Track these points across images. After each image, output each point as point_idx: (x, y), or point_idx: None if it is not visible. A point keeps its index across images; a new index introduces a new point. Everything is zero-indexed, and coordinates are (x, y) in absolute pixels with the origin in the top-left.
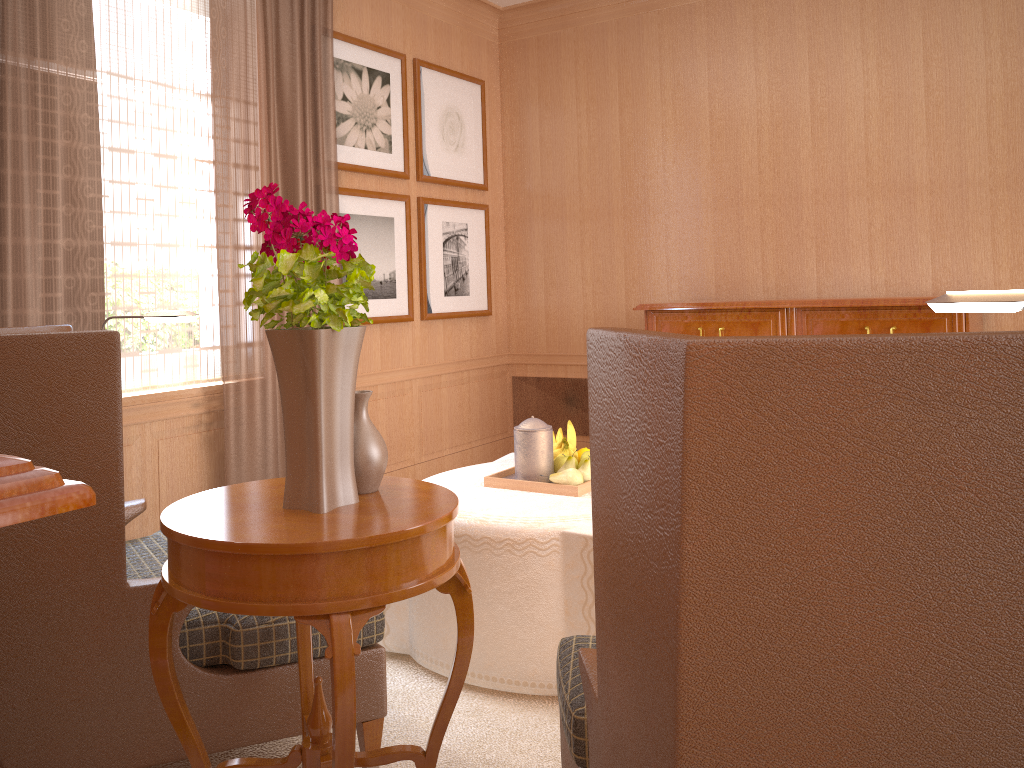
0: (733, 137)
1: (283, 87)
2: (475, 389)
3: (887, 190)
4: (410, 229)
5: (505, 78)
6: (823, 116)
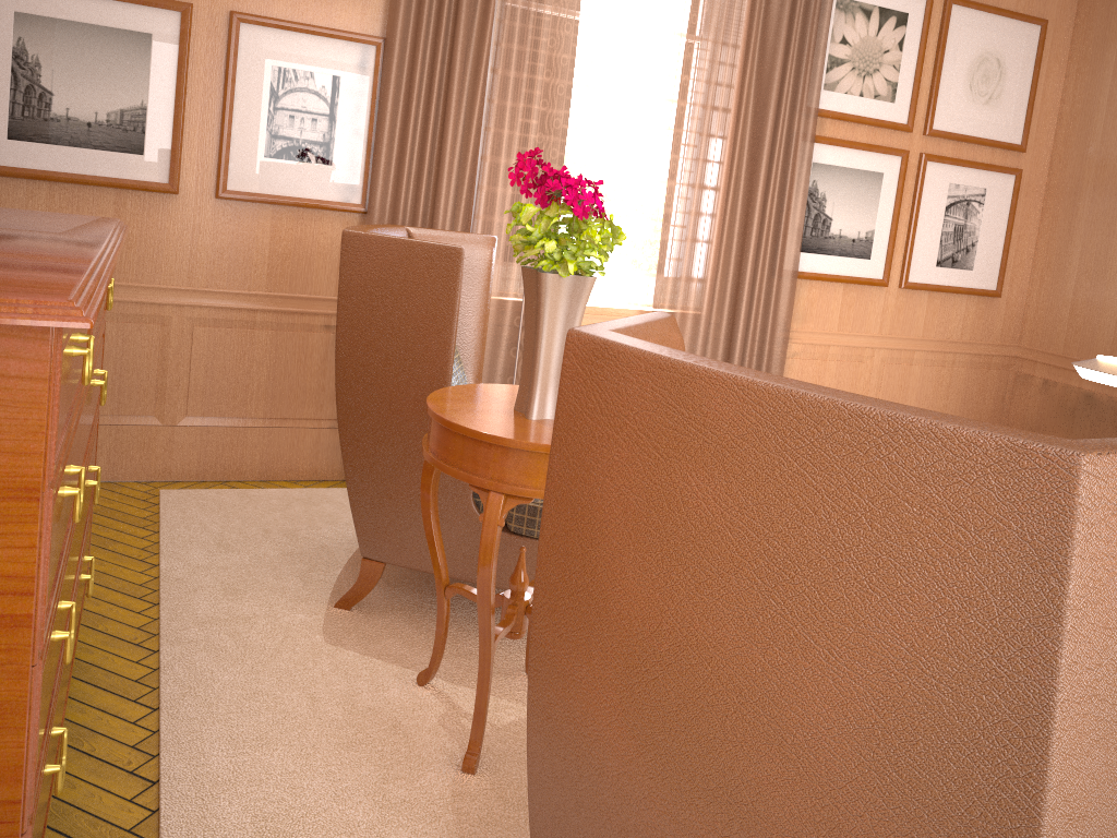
0: None
1: (767, 30)
2: (960, 375)
3: None
4: (902, 187)
5: (1081, 17)
6: None
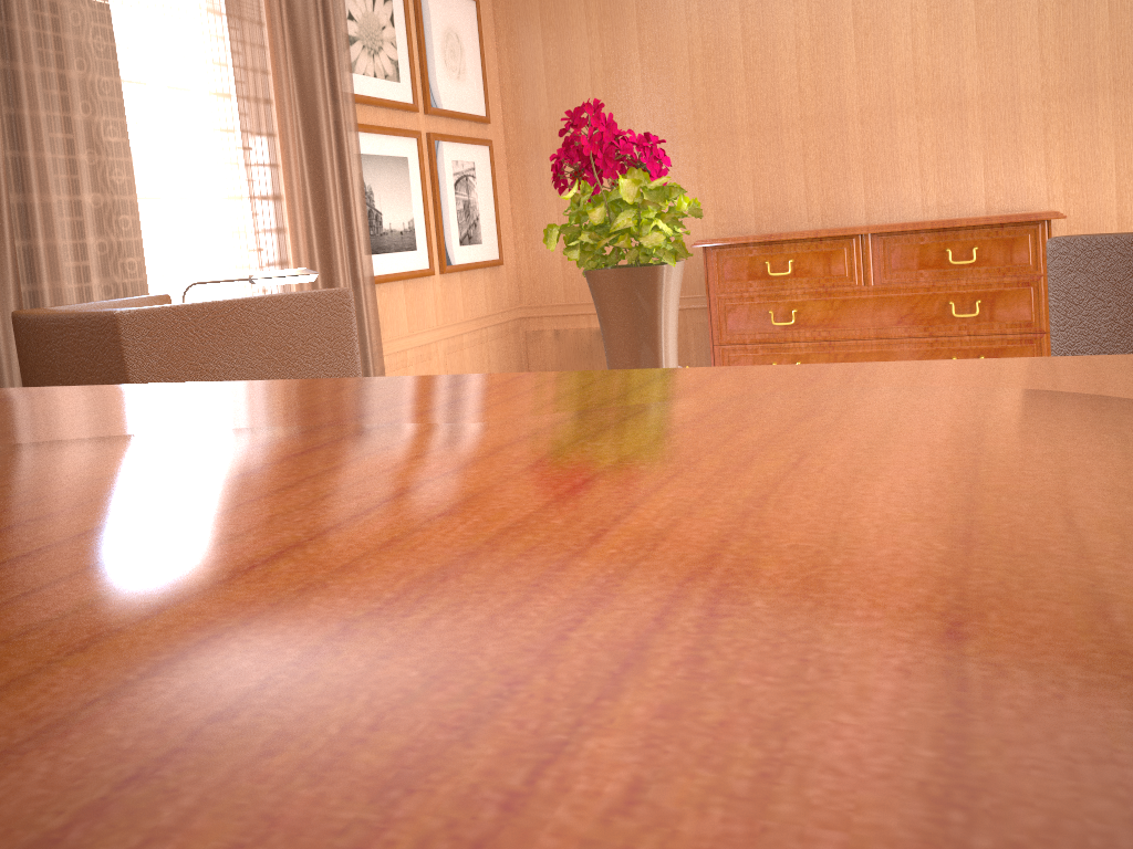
0: (769, 55)
1: (294, 3)
2: (493, 348)
3: (937, 107)
4: (424, 170)
5: None
6: (867, 29)
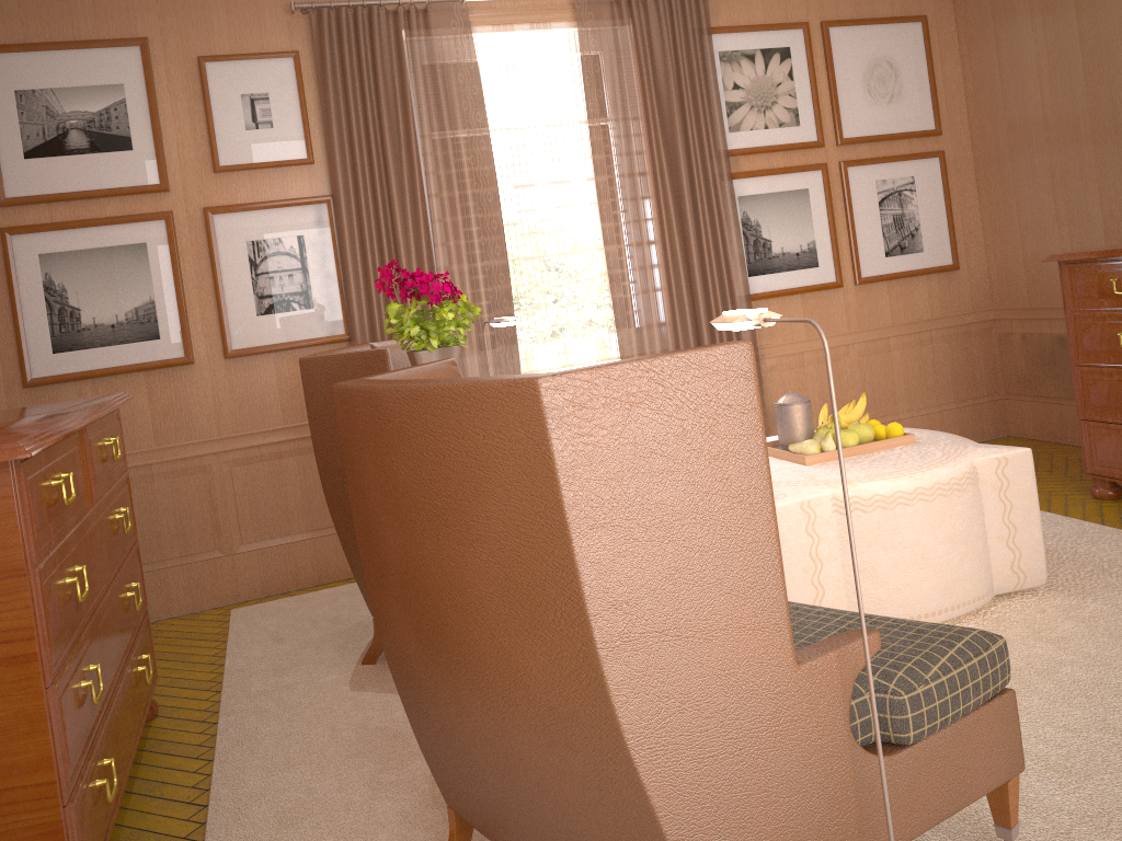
0: None
1: (660, 97)
2: (942, 350)
3: None
4: (829, 196)
5: (958, 3)
6: None
